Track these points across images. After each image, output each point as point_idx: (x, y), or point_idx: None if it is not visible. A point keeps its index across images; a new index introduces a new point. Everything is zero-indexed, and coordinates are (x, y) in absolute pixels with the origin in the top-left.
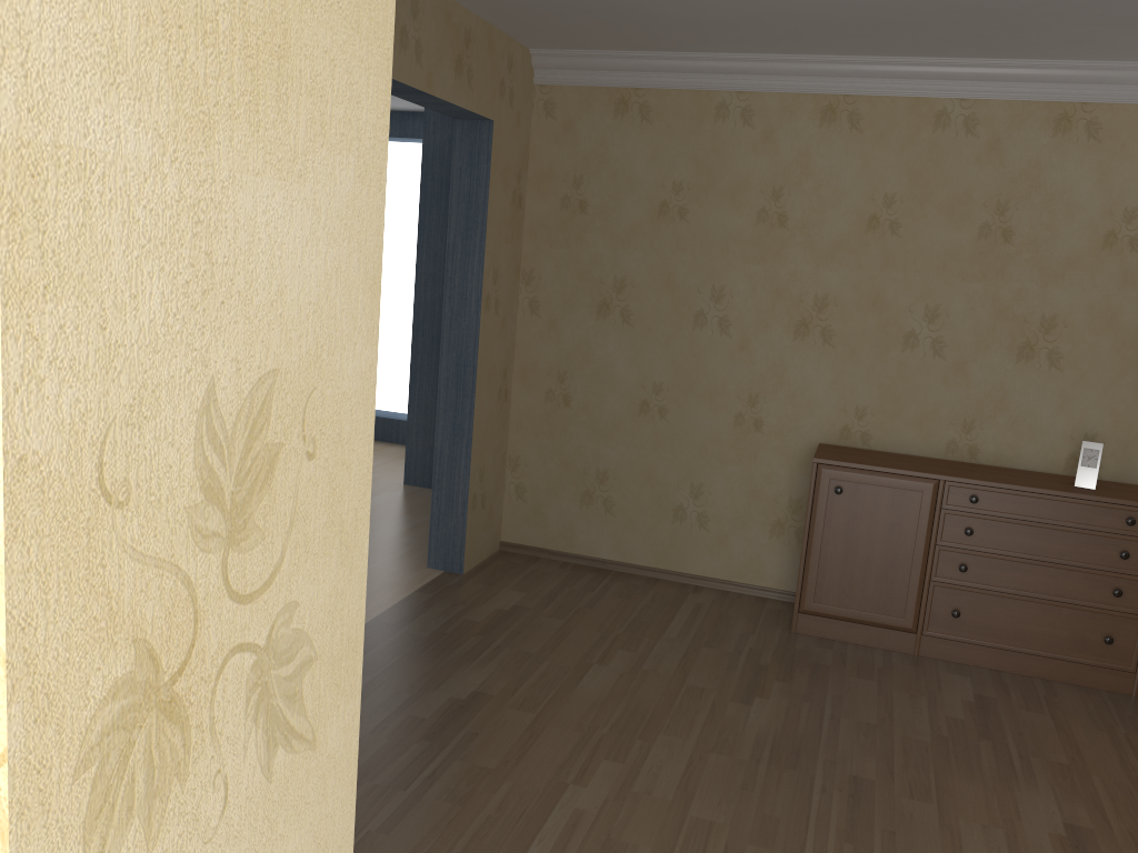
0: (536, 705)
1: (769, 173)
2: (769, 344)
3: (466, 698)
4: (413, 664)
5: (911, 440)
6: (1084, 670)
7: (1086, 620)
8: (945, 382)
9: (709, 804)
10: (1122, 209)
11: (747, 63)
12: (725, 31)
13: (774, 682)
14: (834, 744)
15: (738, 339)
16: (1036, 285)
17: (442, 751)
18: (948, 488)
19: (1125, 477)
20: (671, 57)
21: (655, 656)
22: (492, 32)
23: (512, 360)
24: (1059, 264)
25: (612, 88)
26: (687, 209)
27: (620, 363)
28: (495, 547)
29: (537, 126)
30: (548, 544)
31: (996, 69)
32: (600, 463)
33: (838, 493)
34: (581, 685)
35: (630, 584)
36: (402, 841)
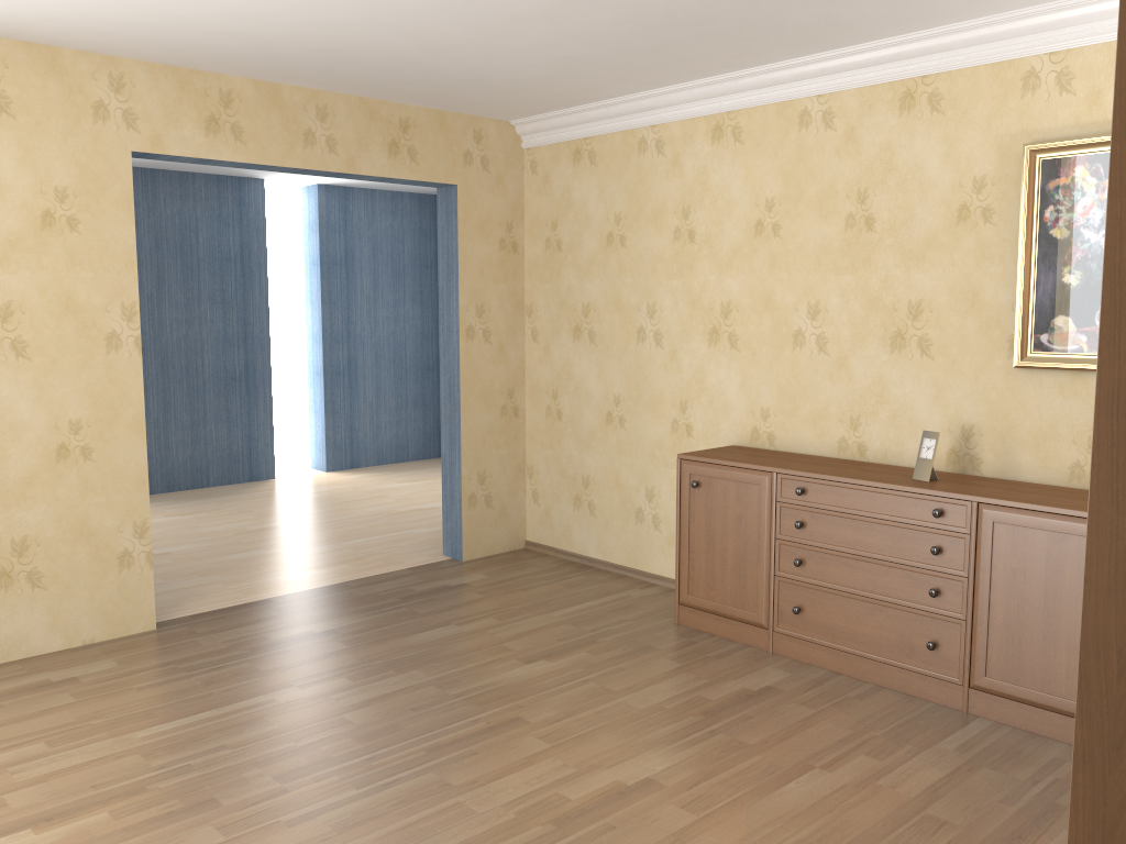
0: (359, 642)
1: (679, 195)
2: (691, 353)
3: (319, 632)
4: (320, 610)
5: (808, 439)
6: (914, 678)
7: (911, 622)
8: (831, 379)
9: (368, 713)
10: (972, 179)
11: (649, 100)
12: (579, 80)
13: (581, 653)
14: (546, 697)
15: (669, 350)
16: (900, 271)
17: (248, 657)
18: (779, 480)
19: (1006, 472)
20: (597, 106)
21: (511, 625)
22: (444, 116)
23: (523, 382)
24: (919, 246)
25: (571, 141)
26: (625, 236)
27: (591, 379)
28: (516, 544)
29: (527, 182)
30: (555, 543)
31: (835, 61)
32: (584, 470)
33: (693, 487)
34: (415, 635)
35: (591, 578)
36: (140, 695)
